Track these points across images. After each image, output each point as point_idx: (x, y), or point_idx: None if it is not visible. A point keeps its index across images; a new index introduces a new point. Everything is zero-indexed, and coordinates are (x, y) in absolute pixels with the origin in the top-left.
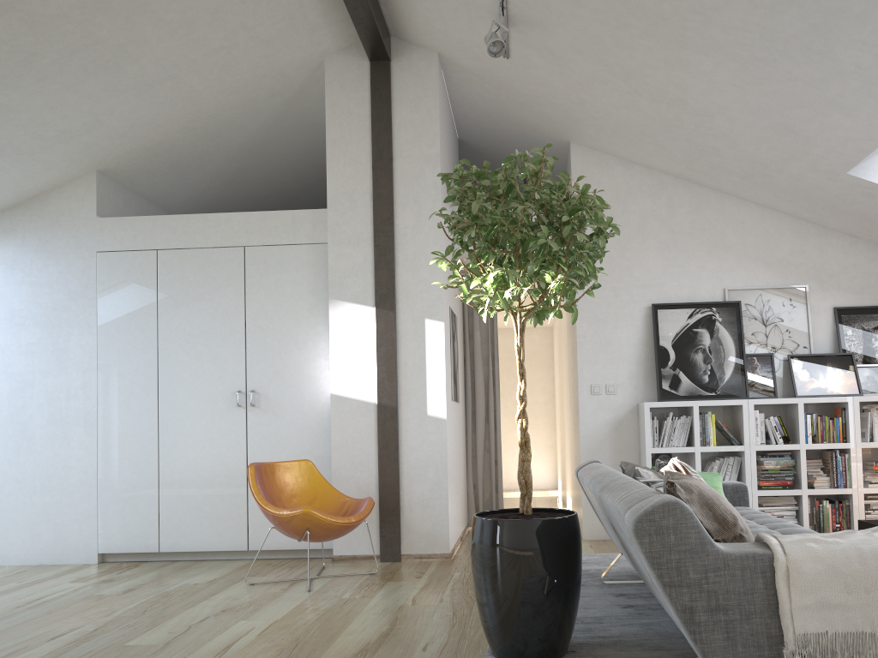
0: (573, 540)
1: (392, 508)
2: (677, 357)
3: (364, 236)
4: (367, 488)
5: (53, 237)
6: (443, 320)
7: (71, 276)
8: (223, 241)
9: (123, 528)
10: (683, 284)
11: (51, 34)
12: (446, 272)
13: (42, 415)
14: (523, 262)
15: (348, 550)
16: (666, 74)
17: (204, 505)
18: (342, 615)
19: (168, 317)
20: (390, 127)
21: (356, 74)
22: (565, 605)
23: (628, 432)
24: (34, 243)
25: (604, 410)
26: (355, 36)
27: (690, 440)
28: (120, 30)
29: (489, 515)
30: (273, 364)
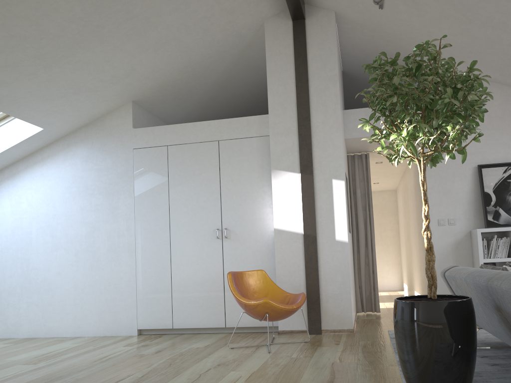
0: (472, 316)
1: (315, 300)
2: (497, 199)
3: (292, 129)
4: (298, 287)
5: (108, 142)
6: (344, 179)
7: (119, 164)
8: (205, 138)
9: (151, 313)
10: (499, 151)
11: (108, 13)
12: (343, 149)
13: (104, 246)
14: (428, 120)
15: (288, 327)
16: (495, 5)
17: (198, 299)
18: (296, 368)
19: (174, 185)
20: (306, 60)
21: (284, 29)
22: (469, 363)
23: (465, 249)
24: (98, 146)
25: (447, 236)
26: (283, 5)
27: (509, 253)
28: (147, 8)
29: (403, 300)
30: (237, 212)
